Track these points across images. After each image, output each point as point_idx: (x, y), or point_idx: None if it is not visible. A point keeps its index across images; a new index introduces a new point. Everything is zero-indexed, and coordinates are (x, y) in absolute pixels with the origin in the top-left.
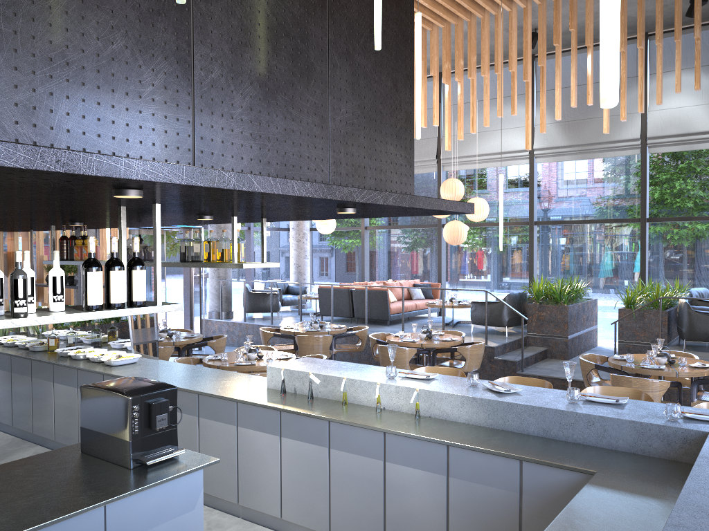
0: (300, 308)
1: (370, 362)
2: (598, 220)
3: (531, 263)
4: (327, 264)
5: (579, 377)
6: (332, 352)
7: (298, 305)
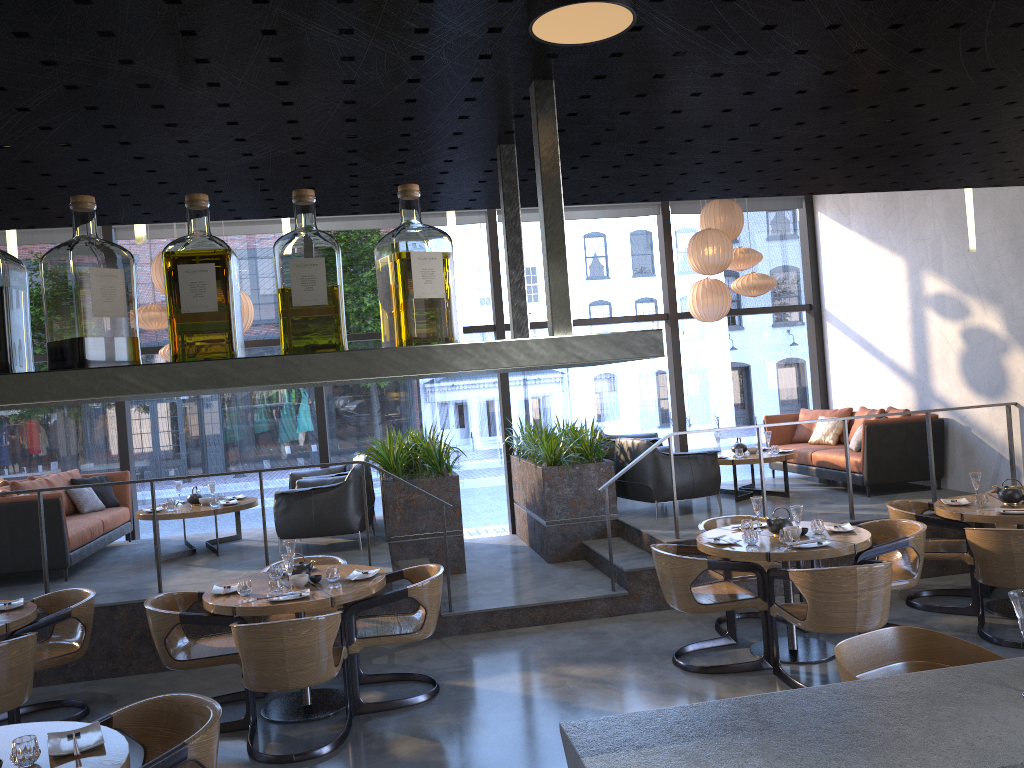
0: None
1: (70, 677)
2: None
3: (321, 411)
4: None
5: (550, 596)
6: None
7: None
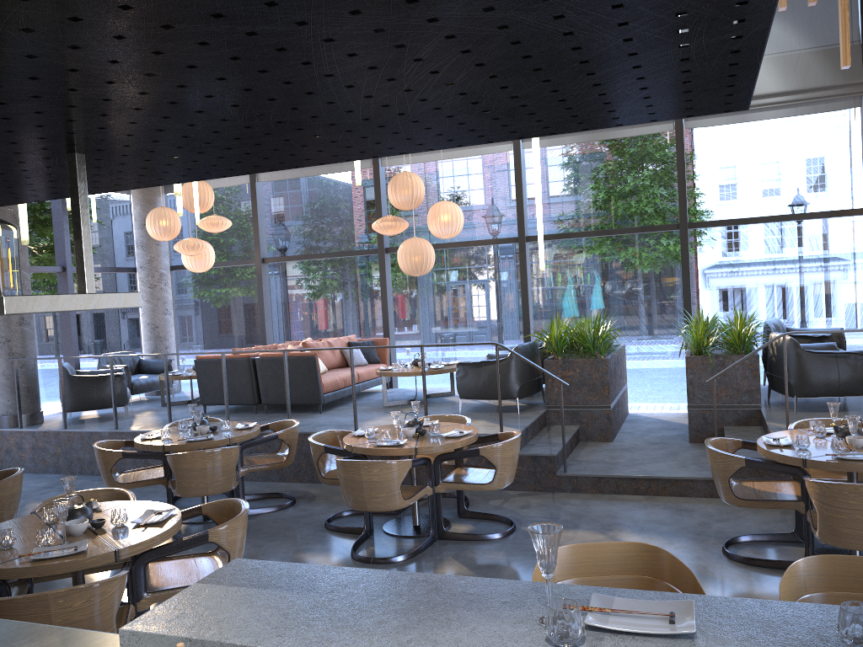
0: (167, 396)
1: (301, 479)
2: (619, 230)
3: (525, 298)
4: (190, 325)
5: (657, 471)
6: (239, 475)
7: (161, 391)
